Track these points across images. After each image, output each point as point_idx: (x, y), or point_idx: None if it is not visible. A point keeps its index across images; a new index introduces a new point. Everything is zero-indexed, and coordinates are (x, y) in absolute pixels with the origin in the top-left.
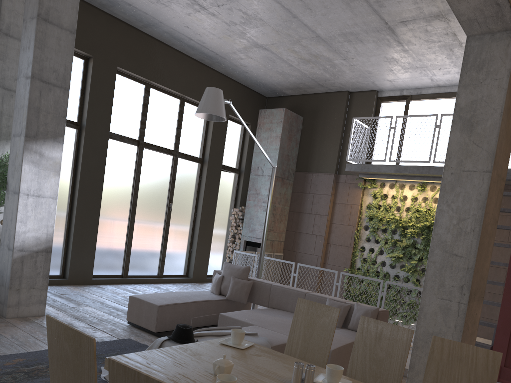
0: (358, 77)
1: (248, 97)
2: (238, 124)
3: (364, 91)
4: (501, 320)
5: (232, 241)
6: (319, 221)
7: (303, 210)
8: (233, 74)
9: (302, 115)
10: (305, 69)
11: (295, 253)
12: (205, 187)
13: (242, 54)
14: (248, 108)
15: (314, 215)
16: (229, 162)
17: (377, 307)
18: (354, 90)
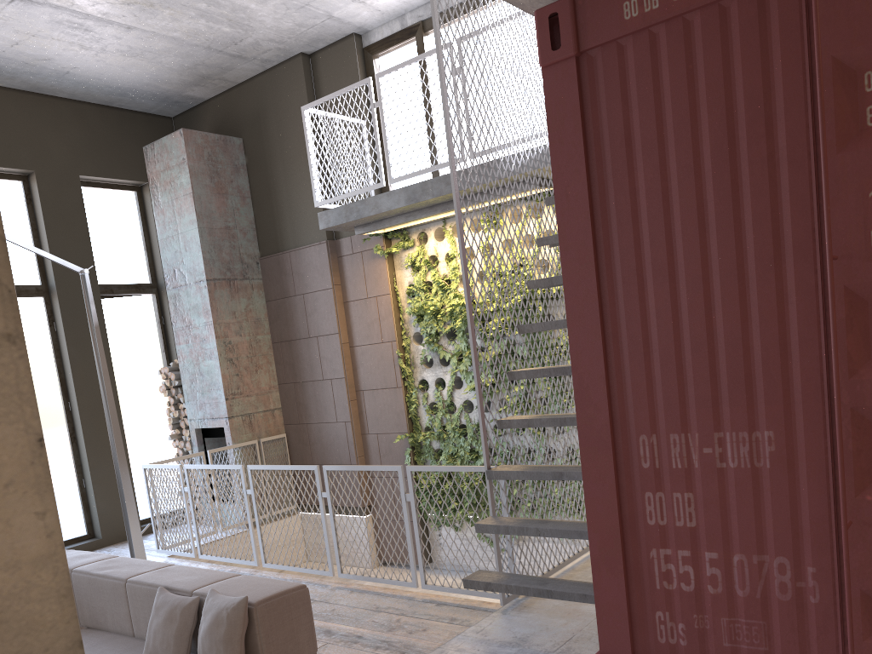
0: (286, 12)
1: (121, 128)
2: (121, 191)
3: (332, 44)
4: (596, 538)
5: (178, 436)
6: (327, 349)
7: (295, 333)
8: (49, 84)
9: (239, 135)
10: (165, 26)
11: (306, 427)
12: (69, 343)
13: (5, 31)
14: (129, 151)
15: (316, 339)
16: (124, 276)
17: (242, 597)
18: (313, 48)
